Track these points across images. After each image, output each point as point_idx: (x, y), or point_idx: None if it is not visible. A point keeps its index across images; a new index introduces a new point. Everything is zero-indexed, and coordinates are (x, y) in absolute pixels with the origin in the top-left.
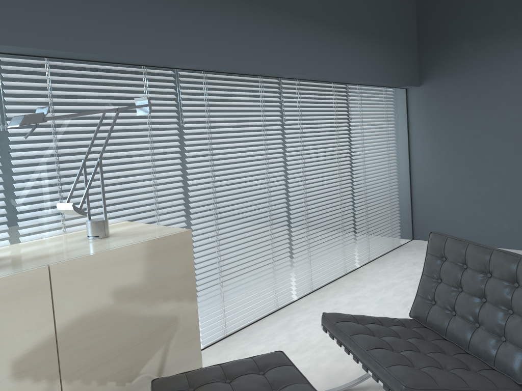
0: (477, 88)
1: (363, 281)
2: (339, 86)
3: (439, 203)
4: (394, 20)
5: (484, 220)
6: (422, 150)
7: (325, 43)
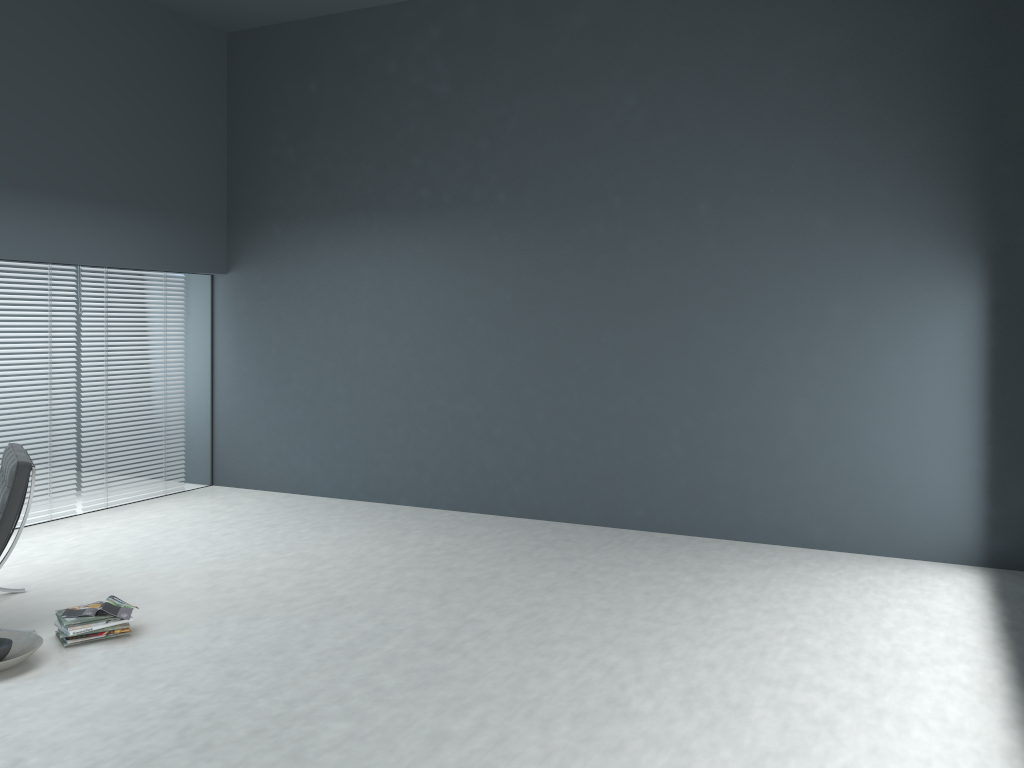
0: (285, 284)
1: (60, 527)
2: (57, 268)
3: (243, 435)
4: (174, 185)
5: (288, 457)
6: (227, 361)
7: (15, 215)
